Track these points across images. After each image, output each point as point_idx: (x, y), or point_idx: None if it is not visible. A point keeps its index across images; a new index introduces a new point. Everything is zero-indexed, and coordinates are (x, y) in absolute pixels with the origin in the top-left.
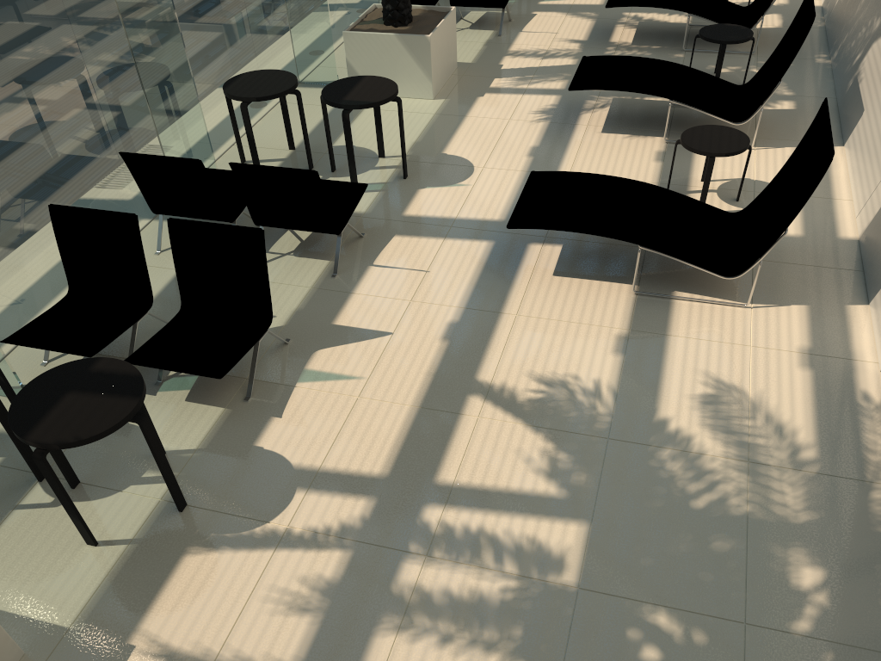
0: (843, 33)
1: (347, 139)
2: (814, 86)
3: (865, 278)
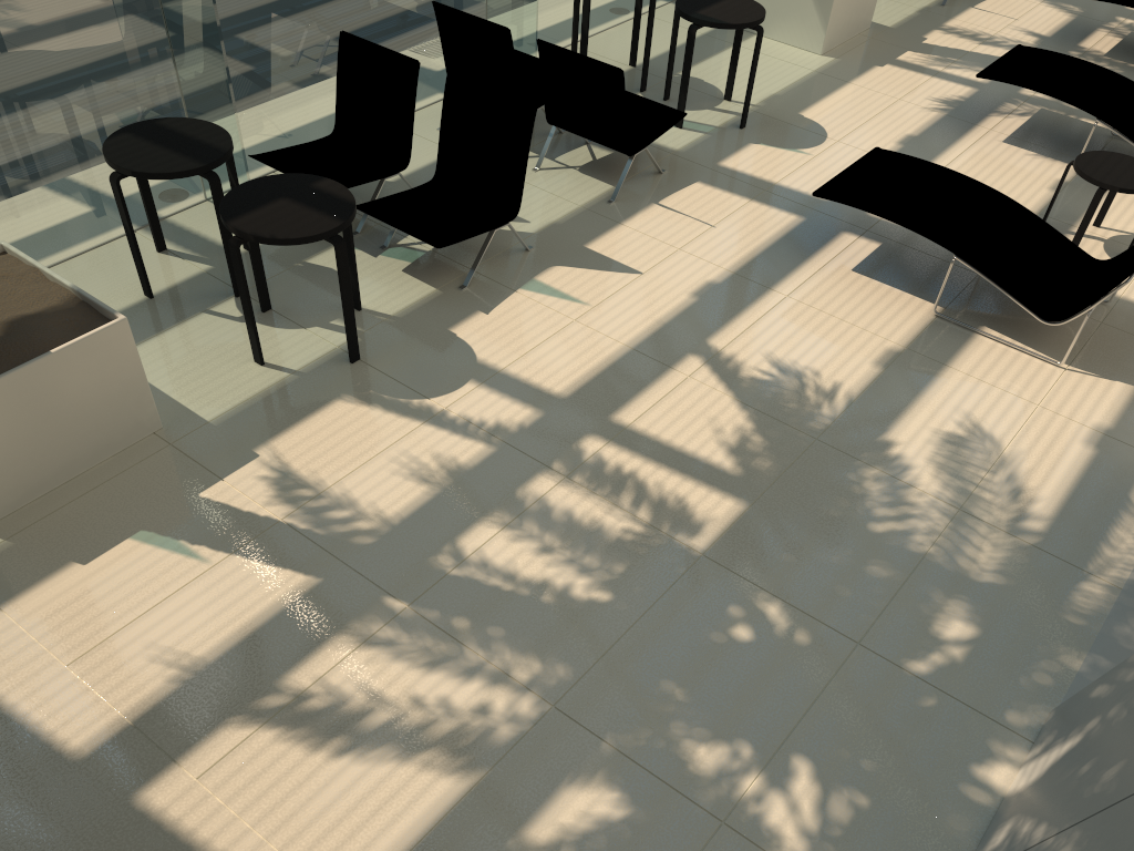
0: None
1: (685, 61)
2: None
3: None
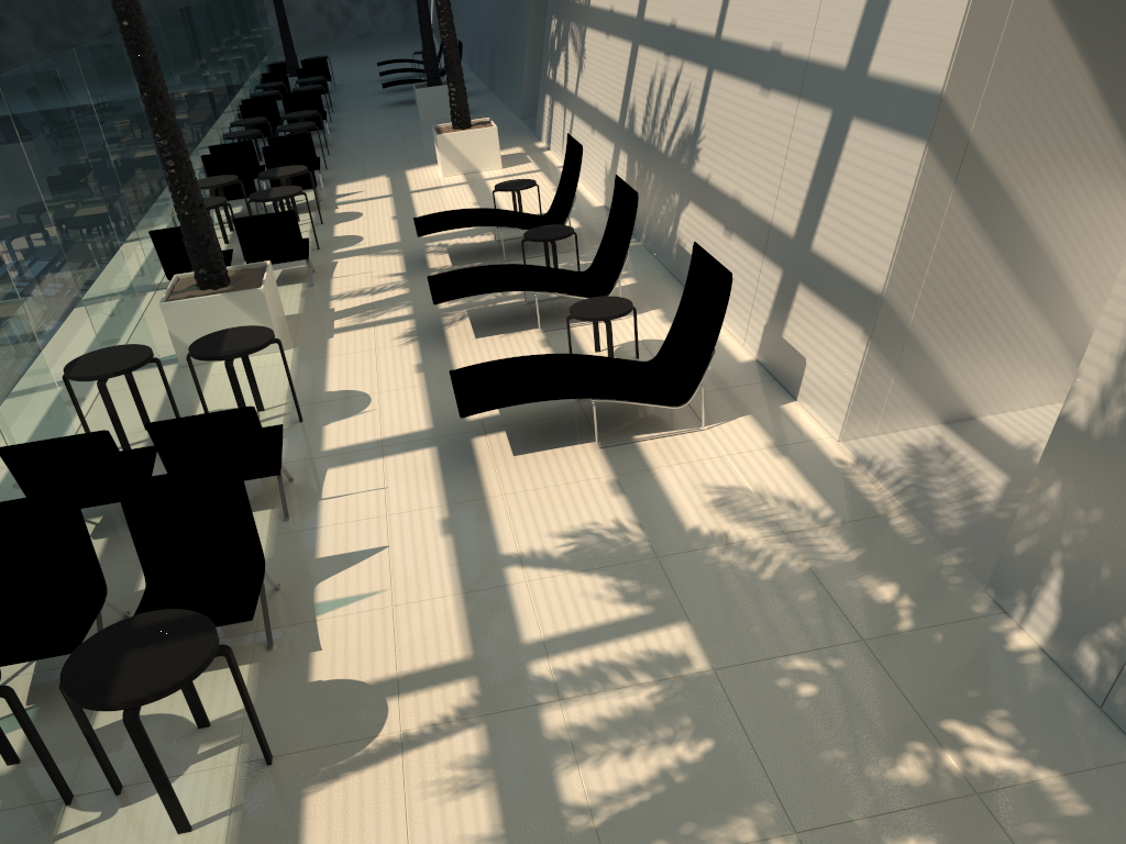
0: (643, 217)
1: (235, 391)
2: (641, 263)
3: (780, 384)
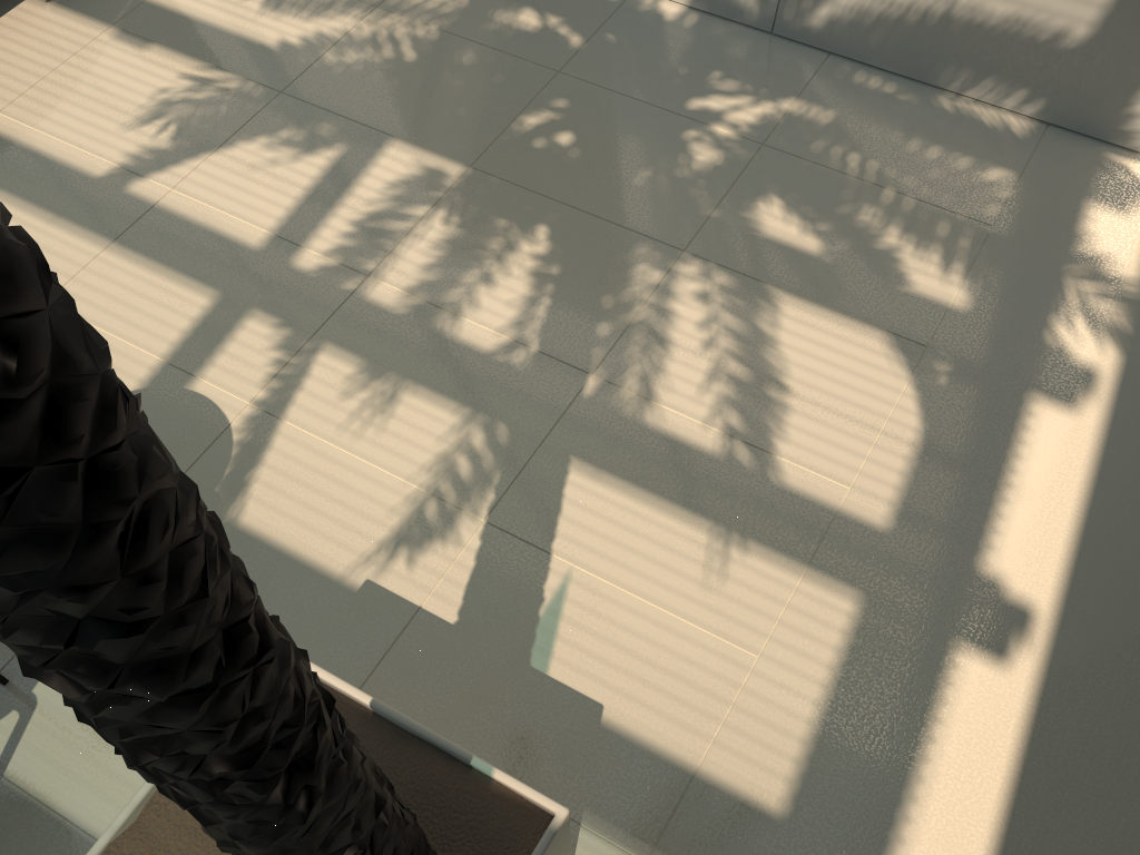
0: None
1: None
2: None
3: None
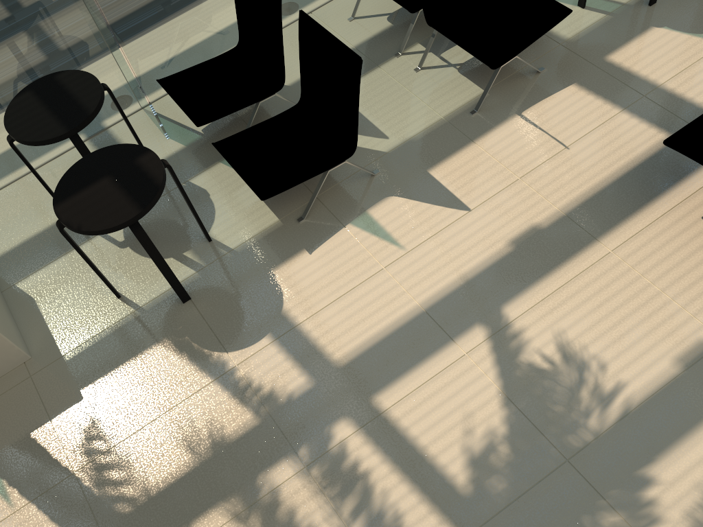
0: None
1: None
2: None
3: None
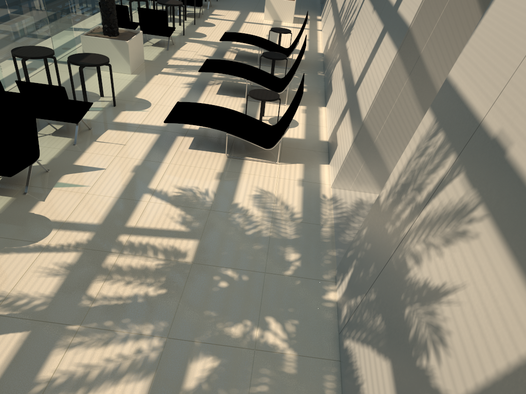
0: (328, 62)
1: (82, 82)
2: (316, 83)
3: (329, 155)
